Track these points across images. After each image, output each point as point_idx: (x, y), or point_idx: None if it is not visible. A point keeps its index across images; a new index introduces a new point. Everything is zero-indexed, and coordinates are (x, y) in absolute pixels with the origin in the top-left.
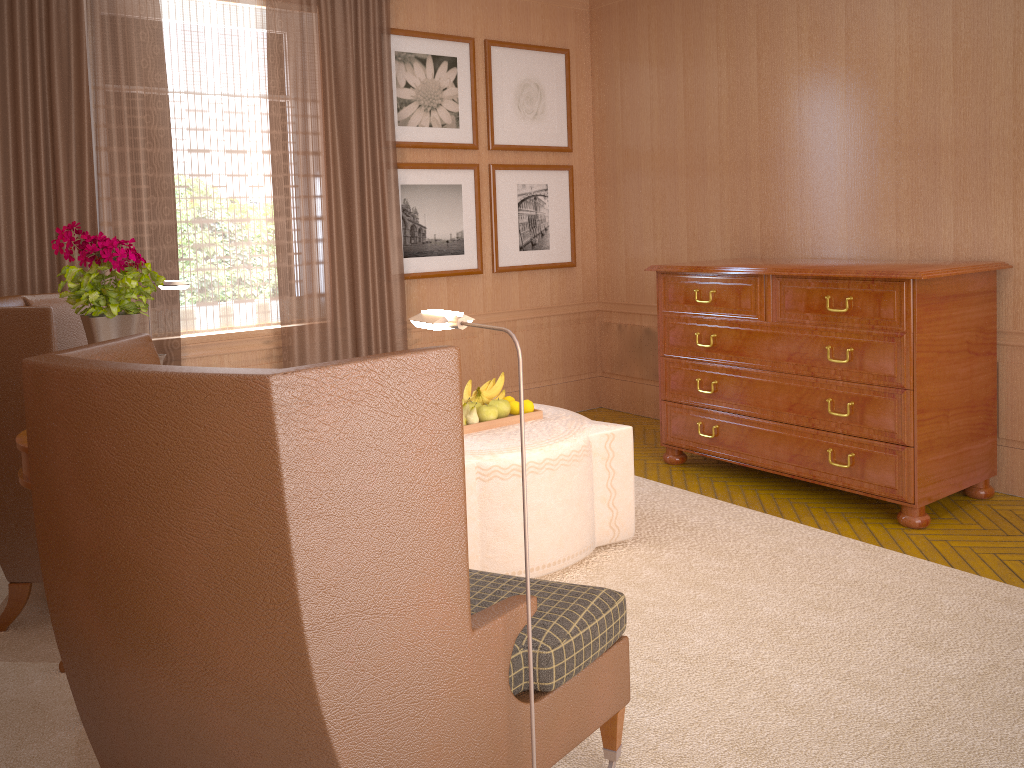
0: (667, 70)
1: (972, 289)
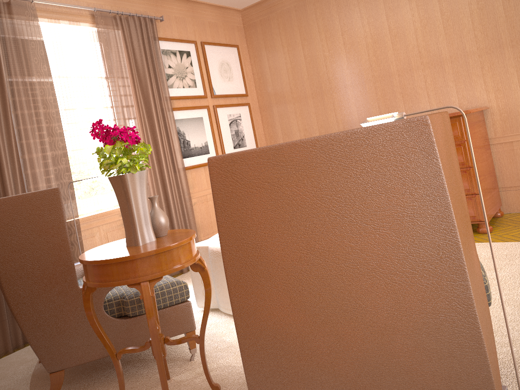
0: (293, 48)
1: (479, 119)
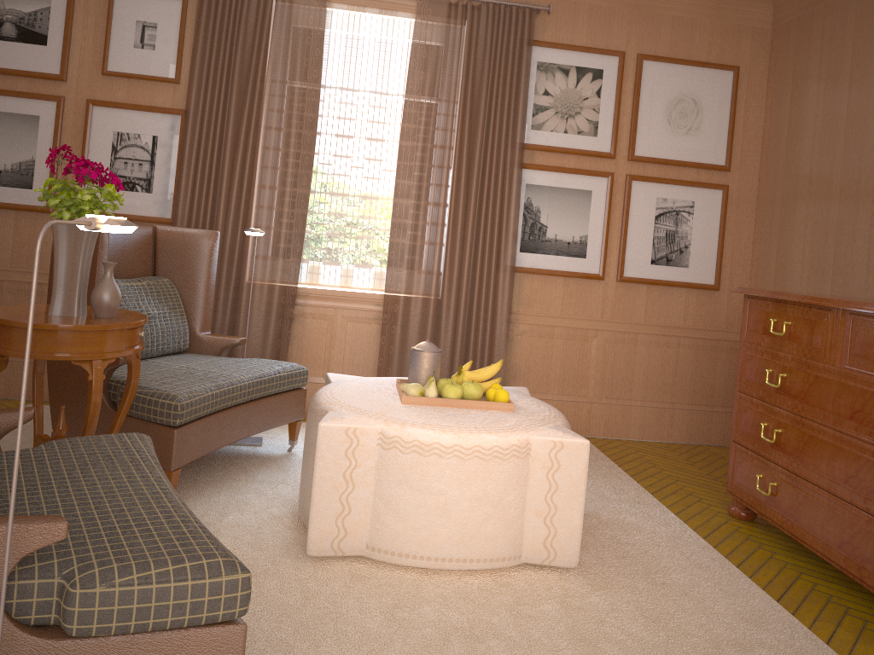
0: (834, 84)
1: None
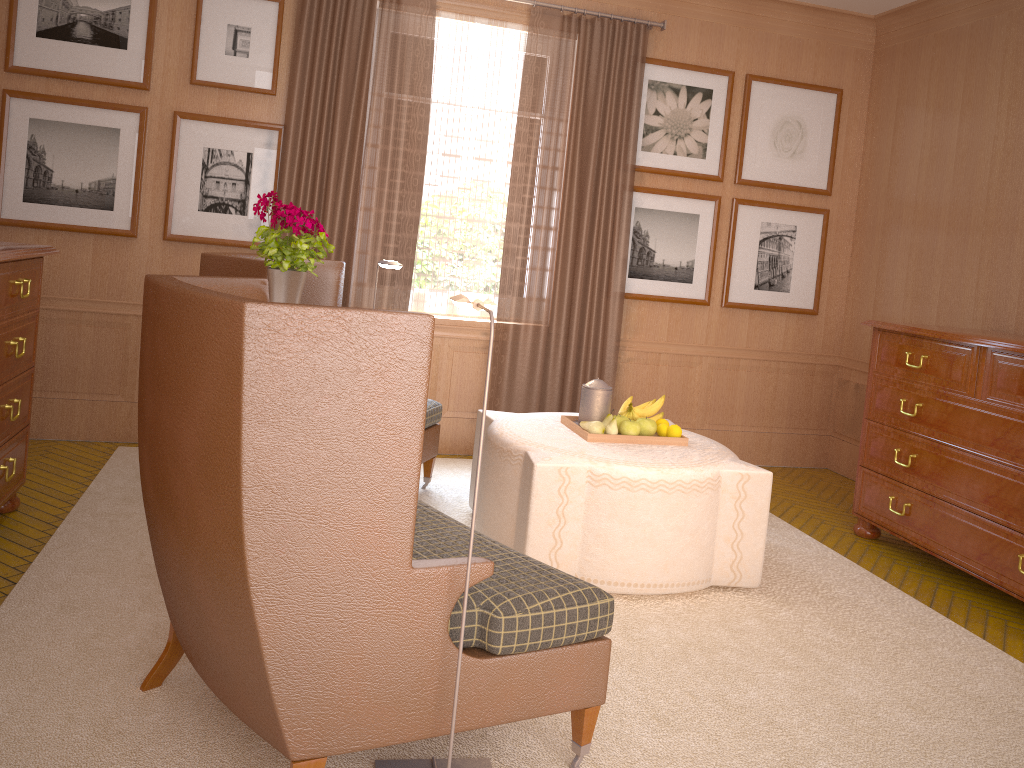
0: (943, 117)
1: None
